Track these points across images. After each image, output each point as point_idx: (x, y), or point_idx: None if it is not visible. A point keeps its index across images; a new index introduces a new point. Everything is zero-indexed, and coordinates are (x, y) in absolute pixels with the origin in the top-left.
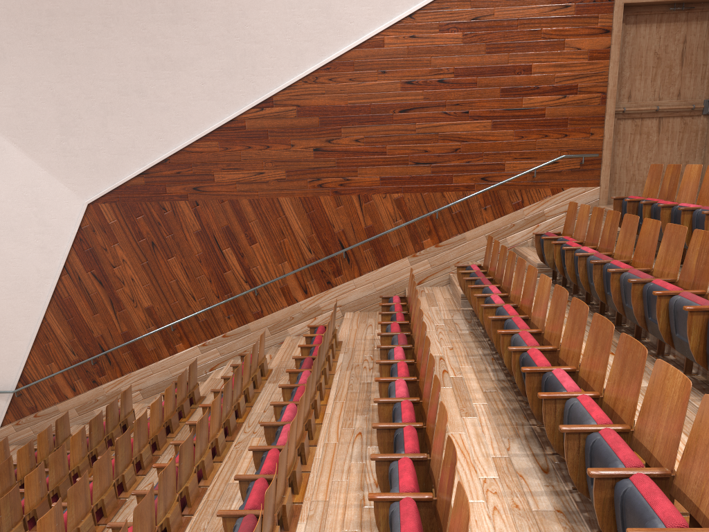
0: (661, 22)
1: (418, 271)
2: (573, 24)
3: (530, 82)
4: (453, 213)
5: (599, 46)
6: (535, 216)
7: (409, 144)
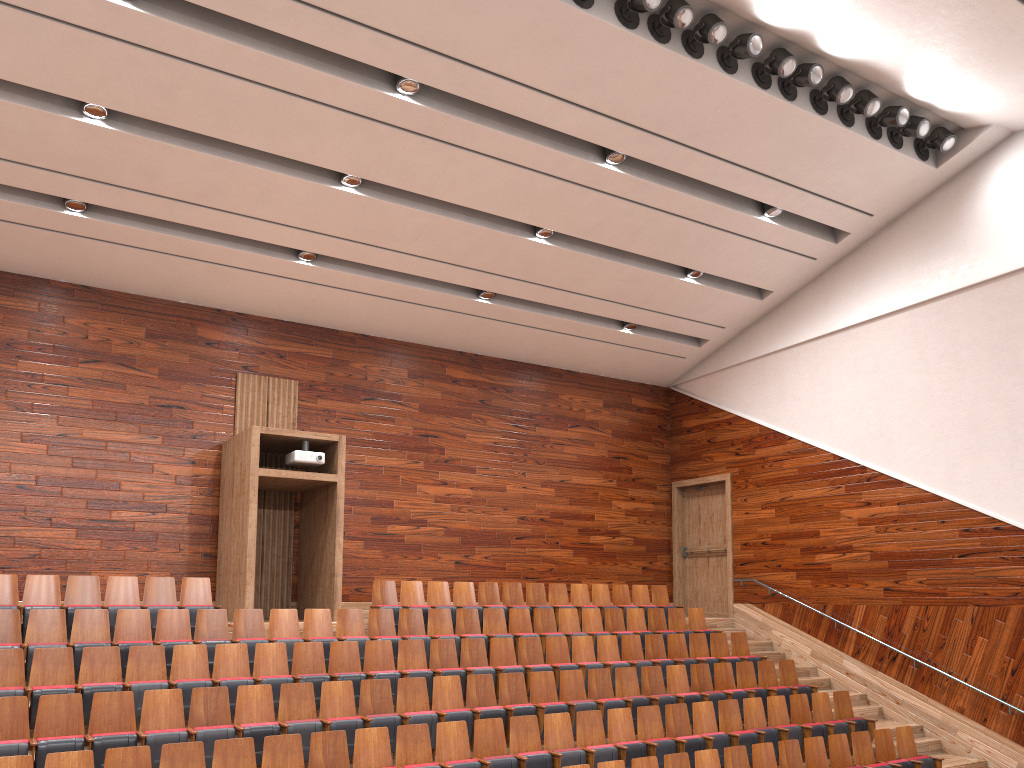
0: None
1: None
2: None
3: None
4: None
5: None
6: None
7: None
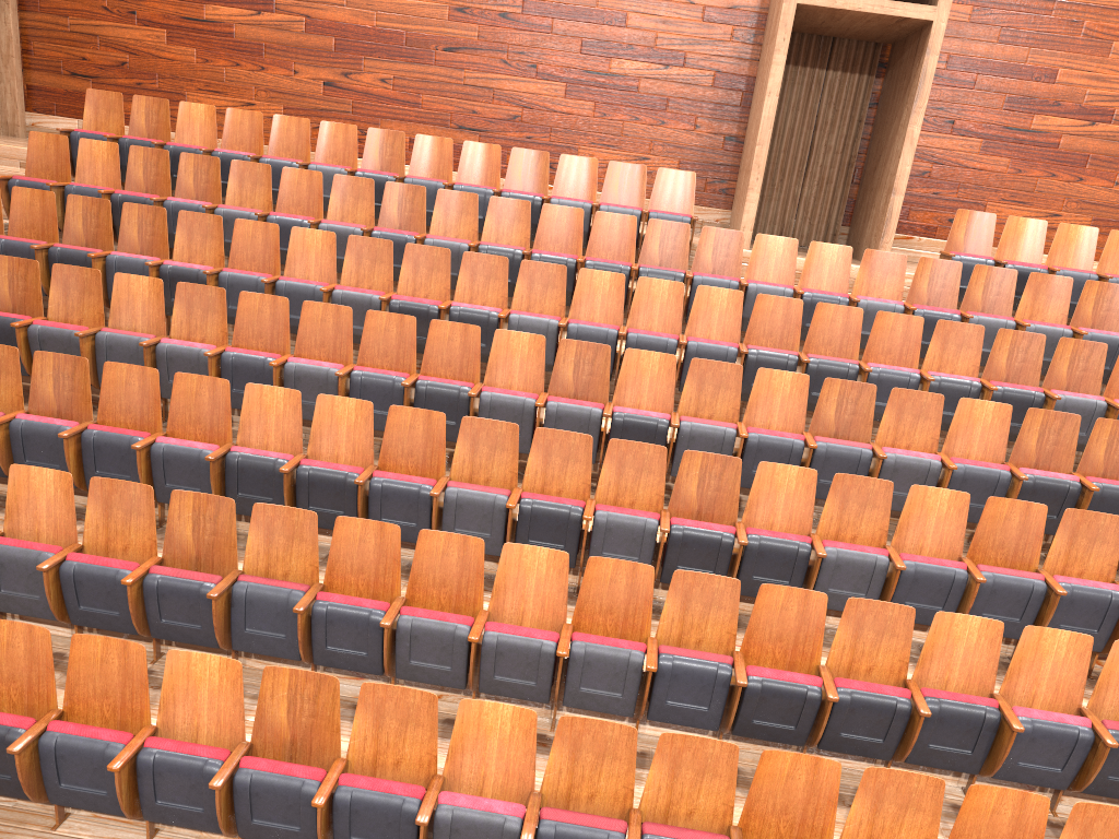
0: None
1: None
2: None
3: None
4: None
5: None
6: None
7: None
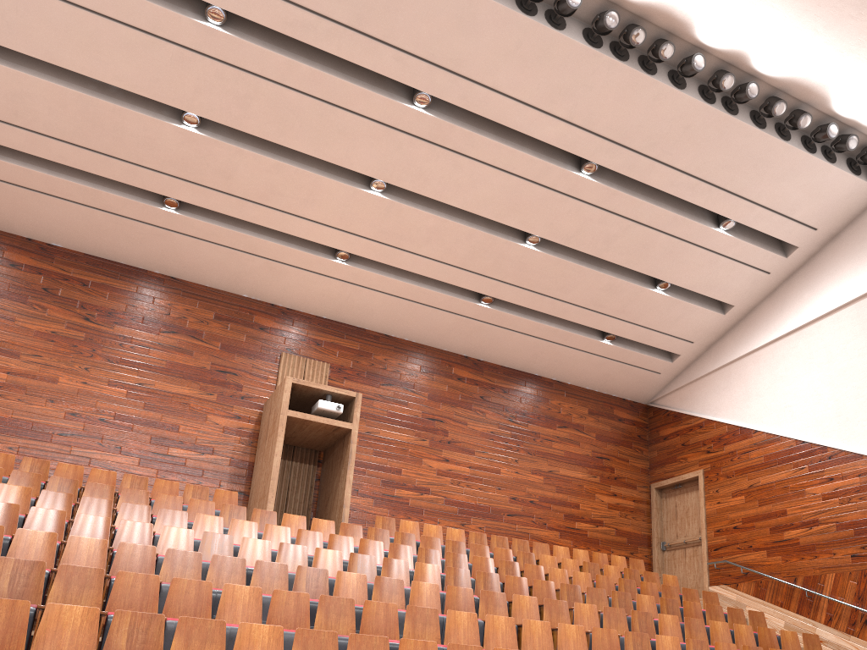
0: None
1: None
2: None
3: None
4: None
5: None
6: None
7: None
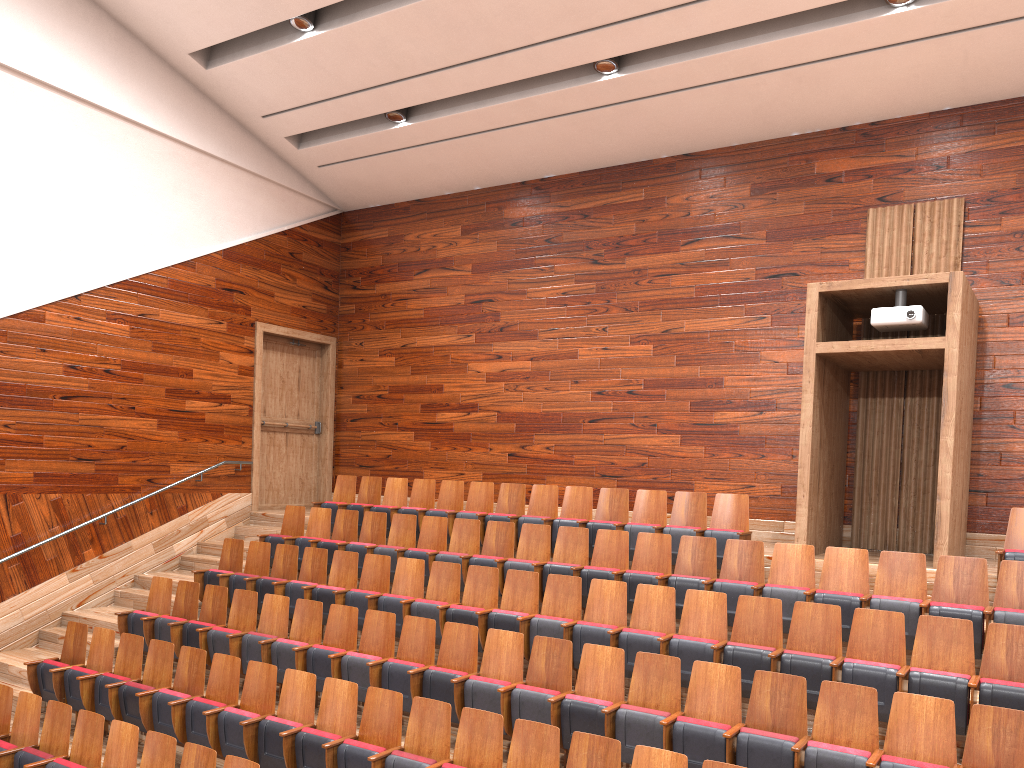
0: (284, 351)
1: (79, 590)
2: (226, 340)
3: (192, 386)
4: (119, 518)
5: (246, 364)
6: (199, 521)
7: (71, 436)
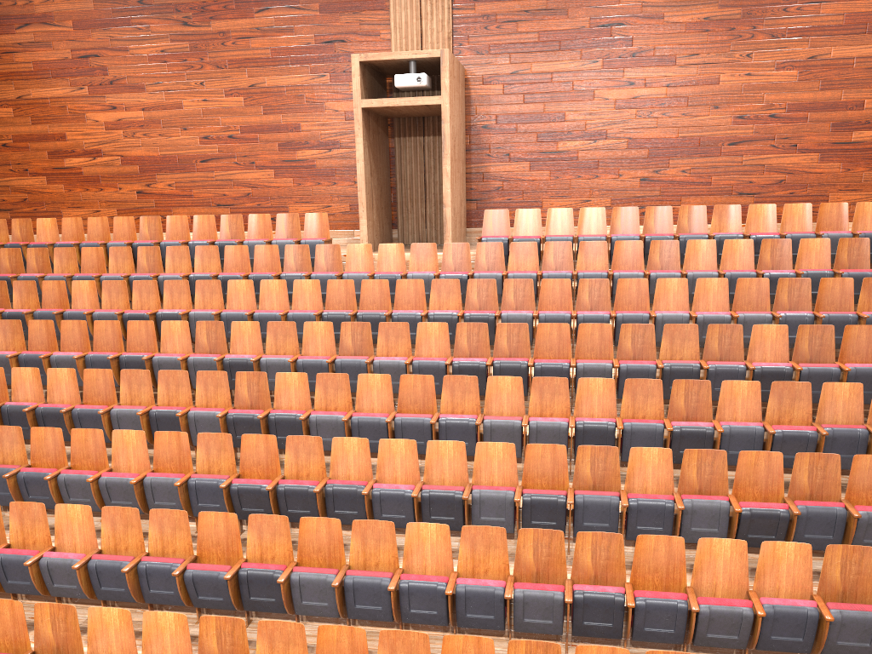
0: None
1: None
2: None
3: None
4: None
5: None
6: None
7: None
